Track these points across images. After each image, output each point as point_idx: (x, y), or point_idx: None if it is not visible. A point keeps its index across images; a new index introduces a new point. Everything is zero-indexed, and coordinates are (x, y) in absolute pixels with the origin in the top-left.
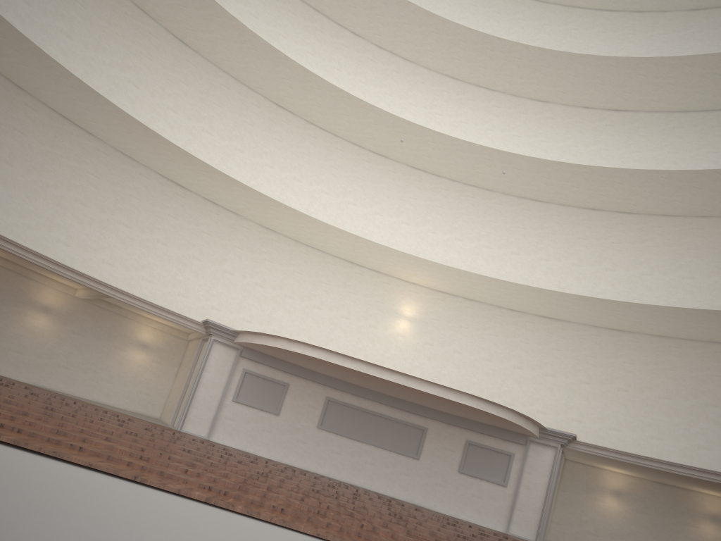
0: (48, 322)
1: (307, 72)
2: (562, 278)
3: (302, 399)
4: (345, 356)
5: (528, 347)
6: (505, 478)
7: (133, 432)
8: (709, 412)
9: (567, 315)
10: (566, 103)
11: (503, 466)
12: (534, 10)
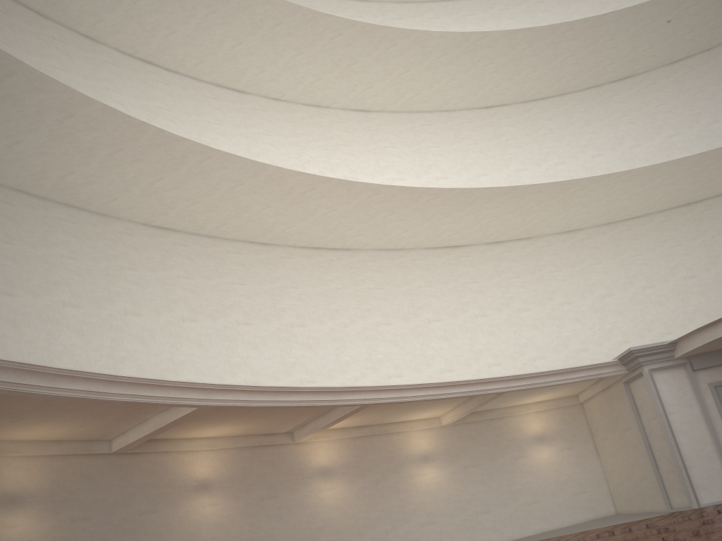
0: (437, 471)
1: (511, 34)
2: None
3: None
4: None
5: None
6: None
7: None
8: None
9: None
10: None
11: None
12: None
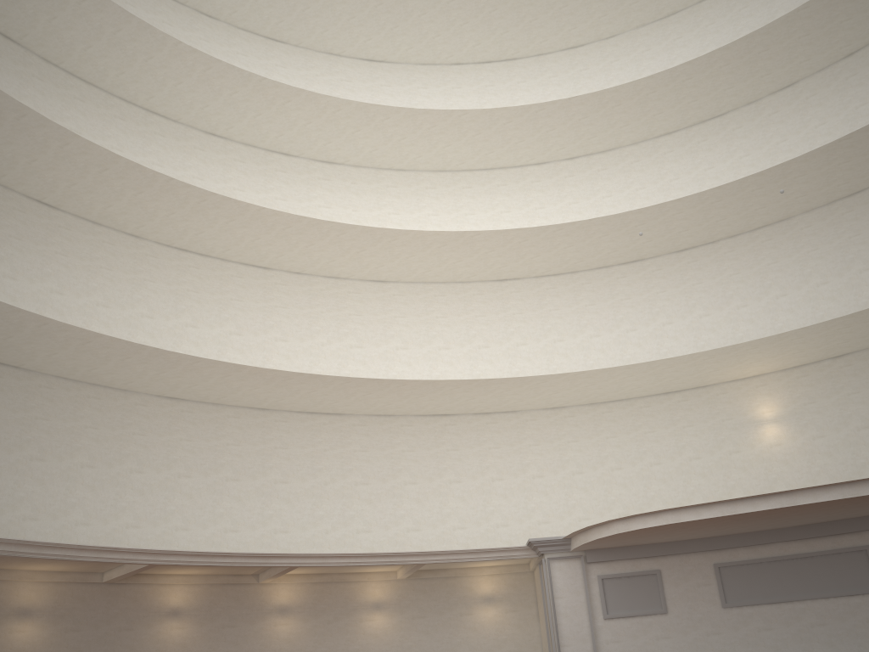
0: (386, 618)
1: (504, 232)
2: None
3: (685, 580)
4: (697, 506)
5: None
6: None
7: None
8: None
9: None
10: (820, 68)
11: None
12: (717, 5)
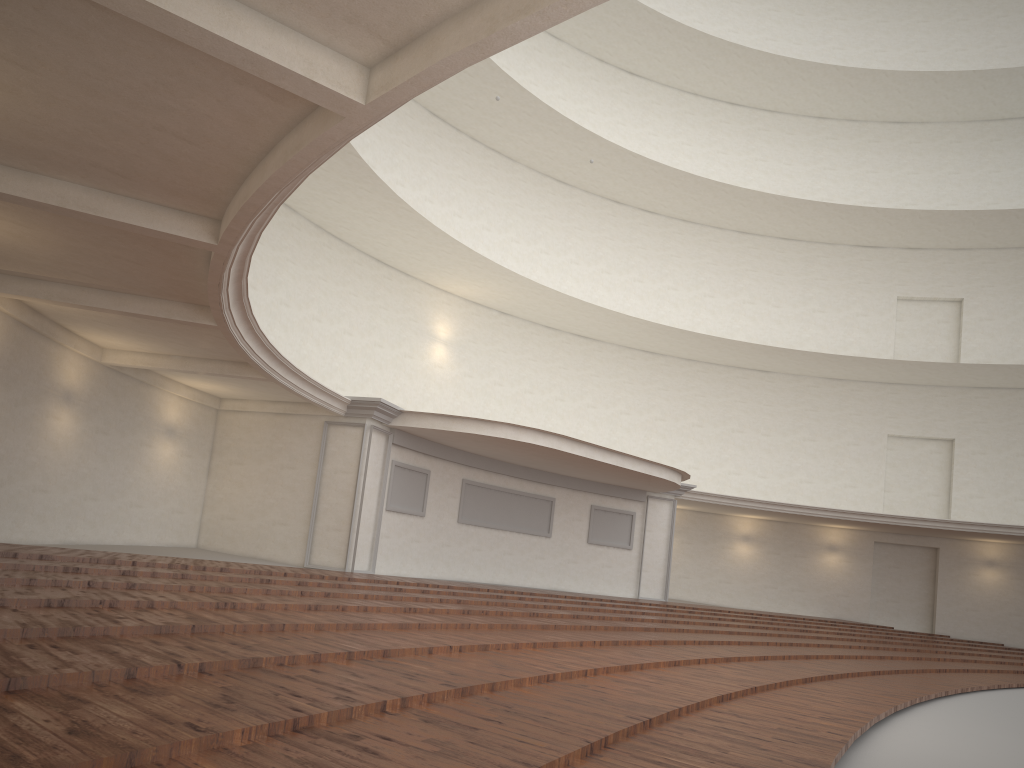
0: (71, 421)
1: None
2: (594, 288)
3: (442, 488)
4: (573, 441)
5: (567, 374)
6: (629, 541)
7: (535, 613)
8: (736, 438)
9: (614, 337)
10: (581, 49)
11: (626, 528)
12: None
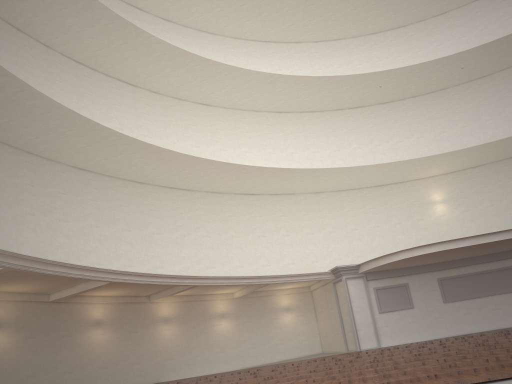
0: (228, 323)
1: (296, 77)
2: None
3: (422, 288)
4: (456, 240)
5: None
6: None
7: (375, 360)
8: None
9: None
10: (461, 5)
11: None
12: None
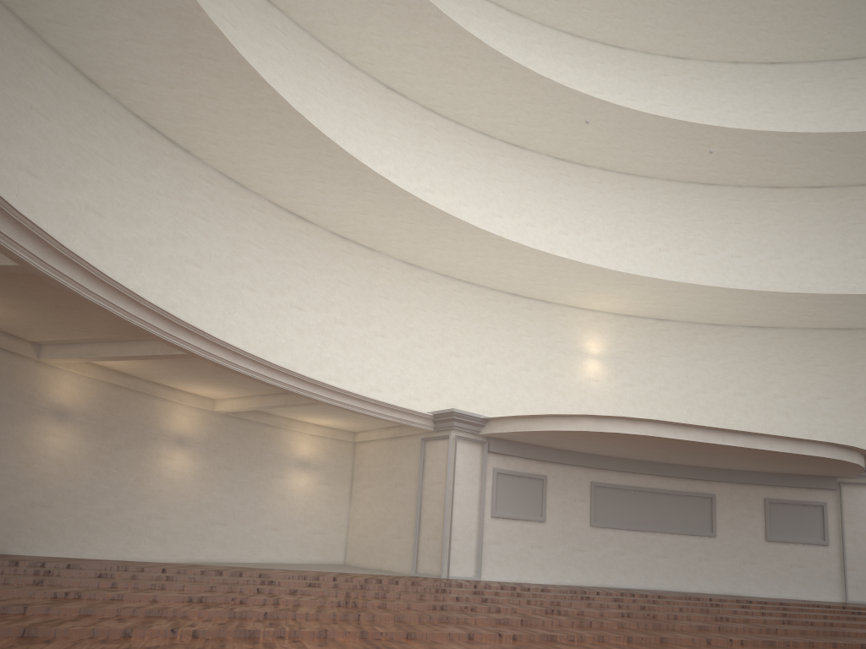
0: (188, 460)
1: (462, 33)
2: (763, 276)
3: (565, 492)
4: (676, 425)
5: (745, 367)
6: (823, 535)
7: (554, 610)
8: None
9: (791, 320)
10: (711, 59)
11: (817, 521)
12: None
